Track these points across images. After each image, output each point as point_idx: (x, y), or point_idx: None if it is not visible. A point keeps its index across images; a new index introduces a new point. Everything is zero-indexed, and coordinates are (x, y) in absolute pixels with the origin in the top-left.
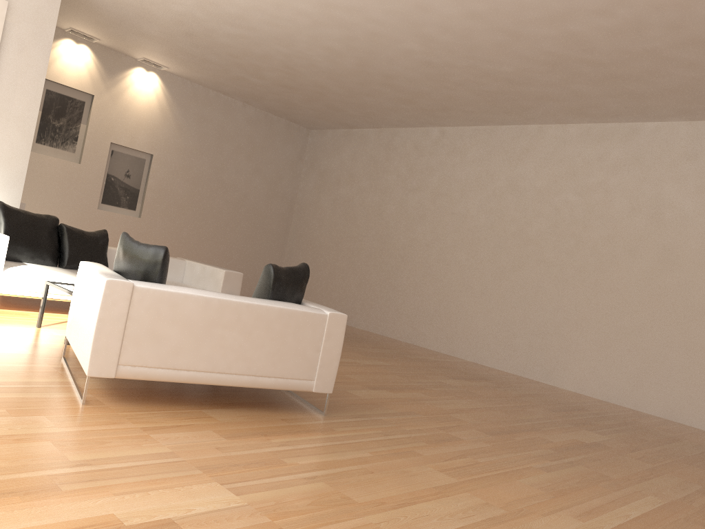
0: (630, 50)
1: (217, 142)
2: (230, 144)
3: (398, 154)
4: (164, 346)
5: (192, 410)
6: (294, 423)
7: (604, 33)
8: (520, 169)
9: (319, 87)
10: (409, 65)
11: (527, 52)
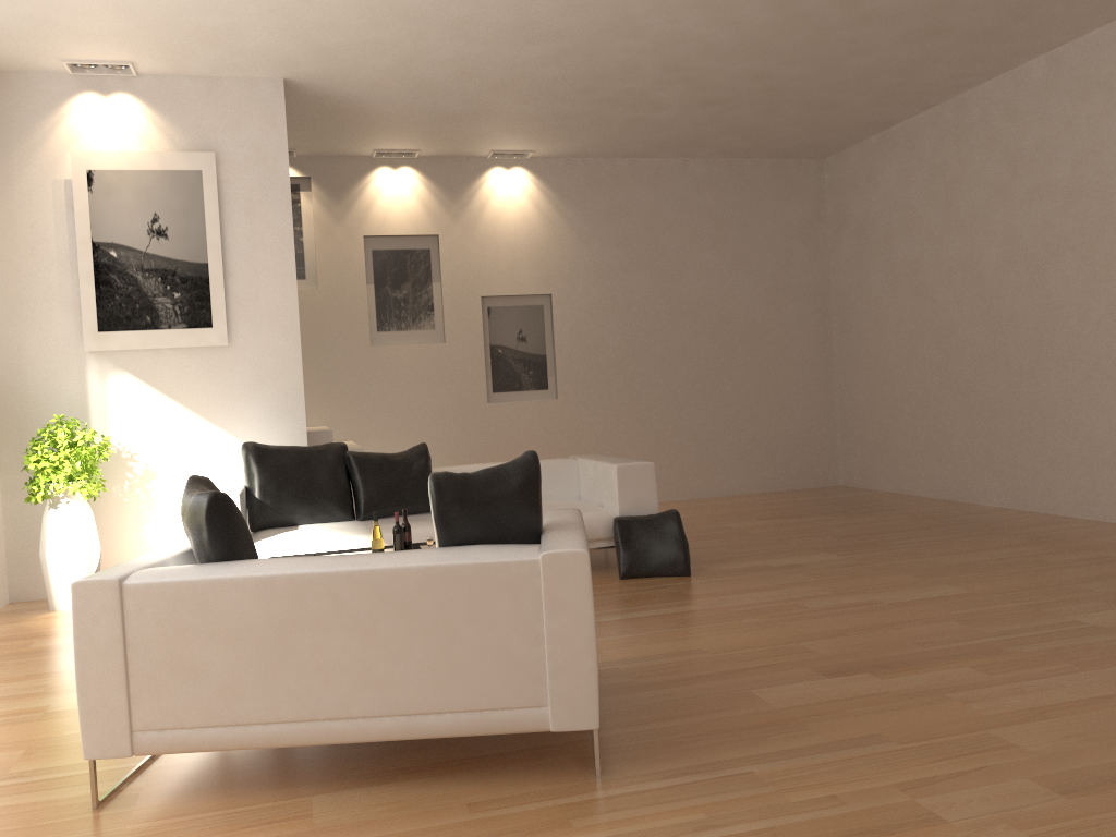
0: None
1: (652, 239)
2: (676, 235)
3: (980, 142)
4: (205, 684)
5: (293, 799)
6: (487, 812)
7: None
8: None
9: (758, 79)
10: None
11: None
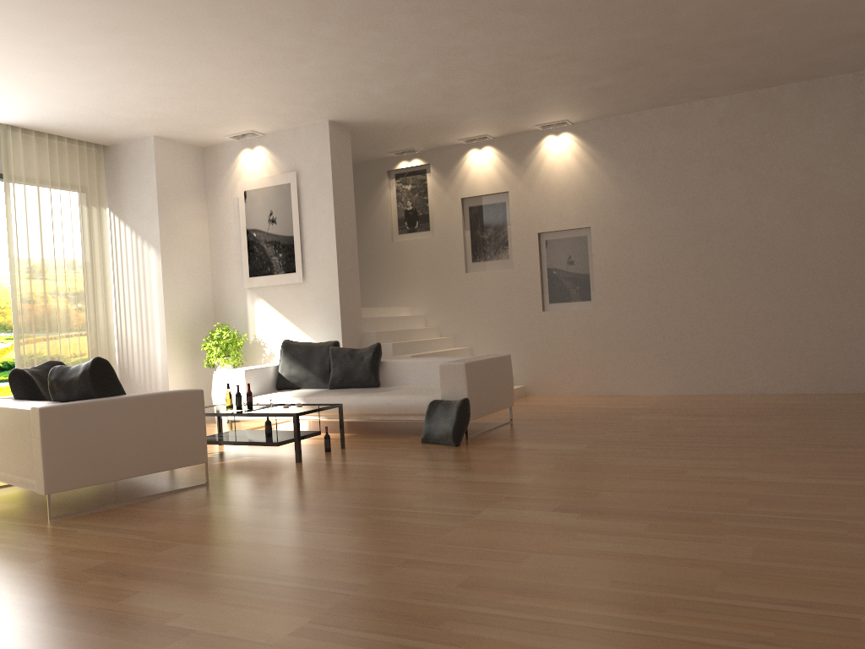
0: None
1: (677, 173)
2: (700, 166)
3: None
4: None
5: None
6: None
7: None
8: None
9: (628, 45)
10: None
11: None
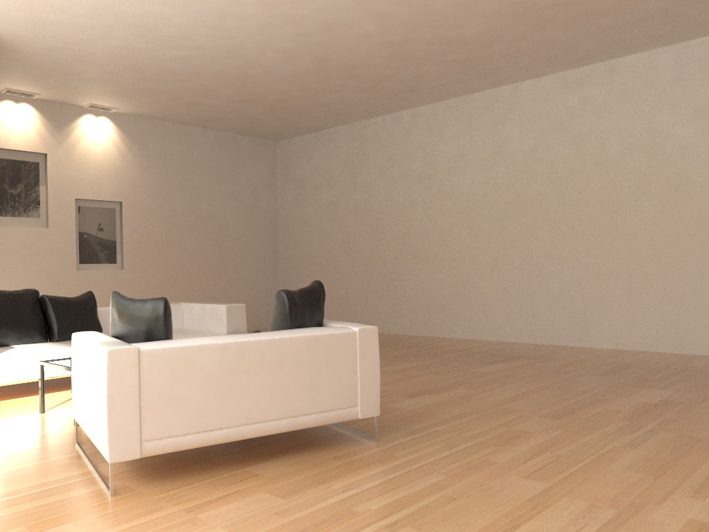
0: None
1: (185, 174)
2: (198, 173)
3: (374, 146)
4: (187, 408)
5: (234, 471)
6: (348, 459)
7: None
8: (503, 133)
9: (279, 94)
10: (369, 50)
11: (492, 8)
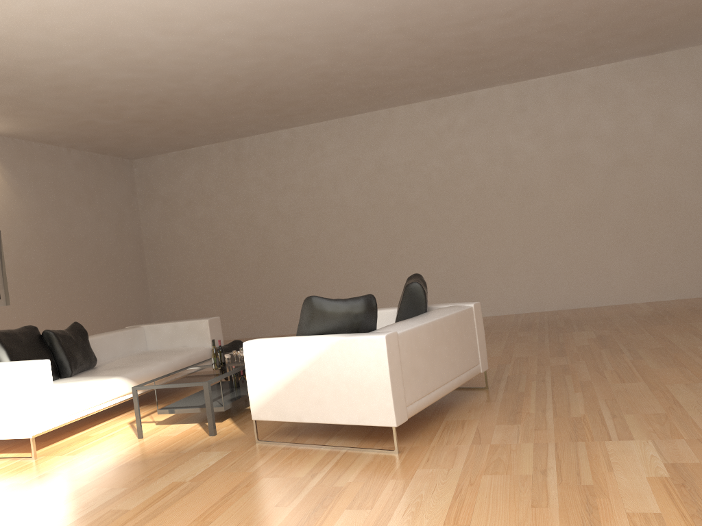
0: (506, 39)
1: (56, 197)
2: (69, 196)
3: (252, 163)
4: (420, 377)
5: (442, 422)
6: (497, 400)
7: (496, 29)
8: (382, 150)
9: (184, 115)
10: (303, 79)
11: (423, 52)
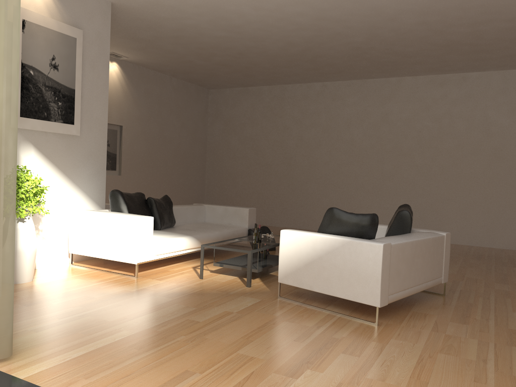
0: (504, 38)
1: (158, 108)
2: (166, 108)
3: (291, 103)
4: (400, 277)
5: (409, 312)
6: (451, 305)
7: (498, 30)
8: (388, 107)
9: (252, 64)
10: (341, 50)
11: (436, 40)
